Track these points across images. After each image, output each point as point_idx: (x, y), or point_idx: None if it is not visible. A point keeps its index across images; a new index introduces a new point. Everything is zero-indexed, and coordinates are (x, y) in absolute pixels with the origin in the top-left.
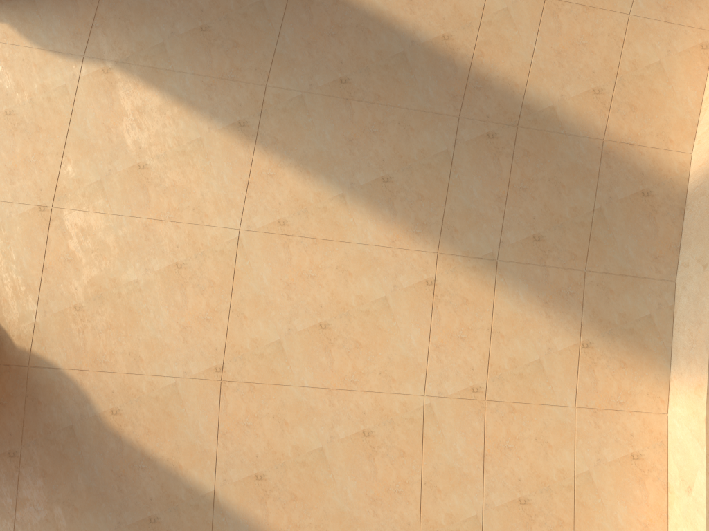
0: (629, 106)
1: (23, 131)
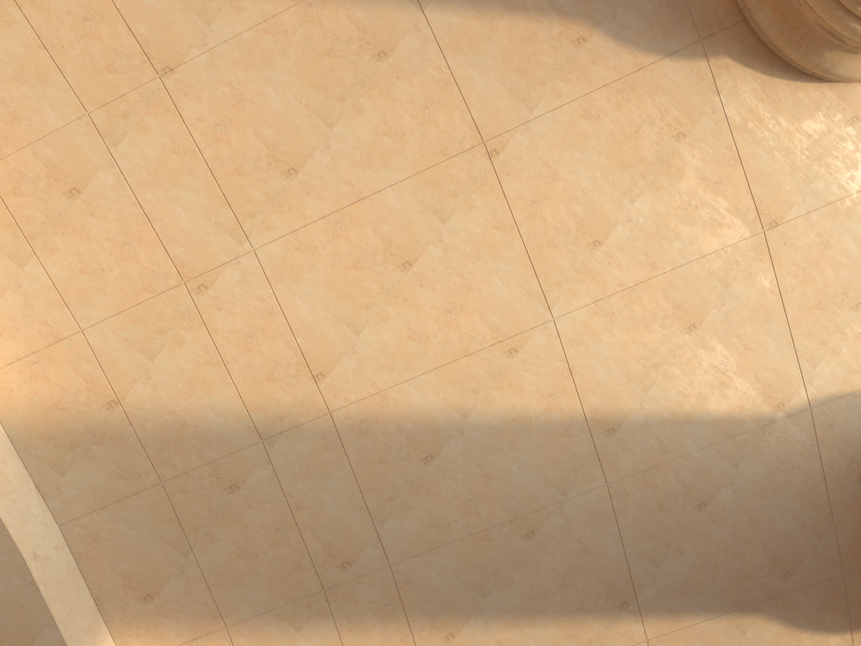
0: None
1: (834, 295)
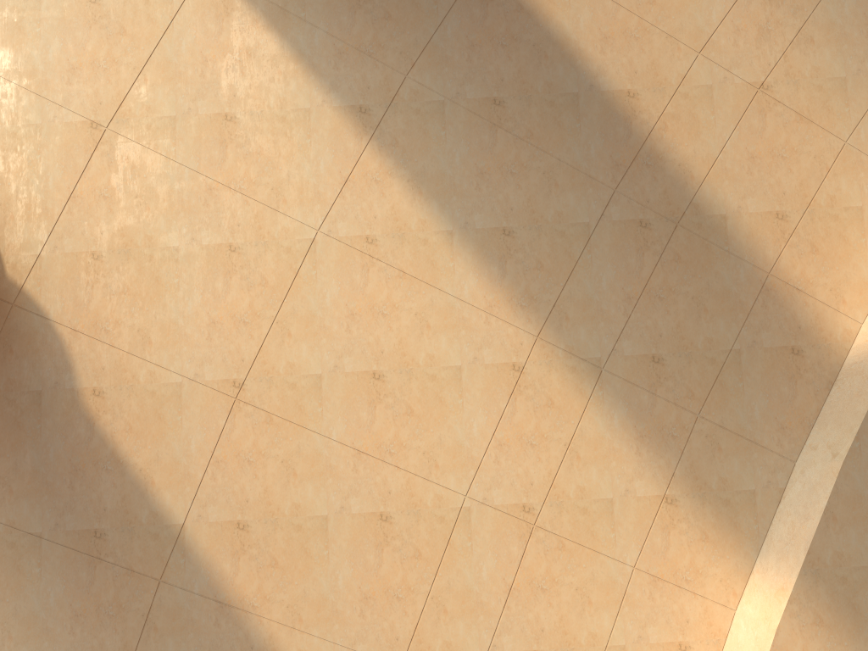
0: (810, 246)
1: (103, 27)
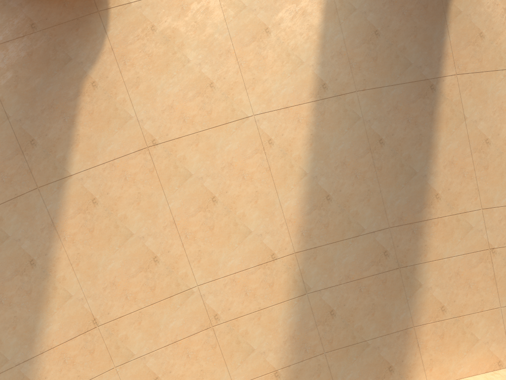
0: (442, 333)
1: None
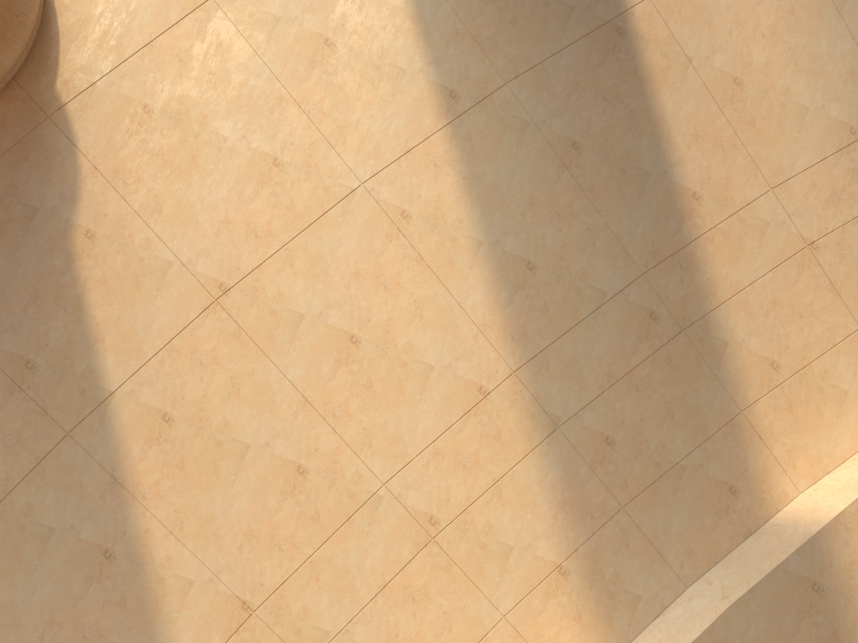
0: (788, 404)
1: None
